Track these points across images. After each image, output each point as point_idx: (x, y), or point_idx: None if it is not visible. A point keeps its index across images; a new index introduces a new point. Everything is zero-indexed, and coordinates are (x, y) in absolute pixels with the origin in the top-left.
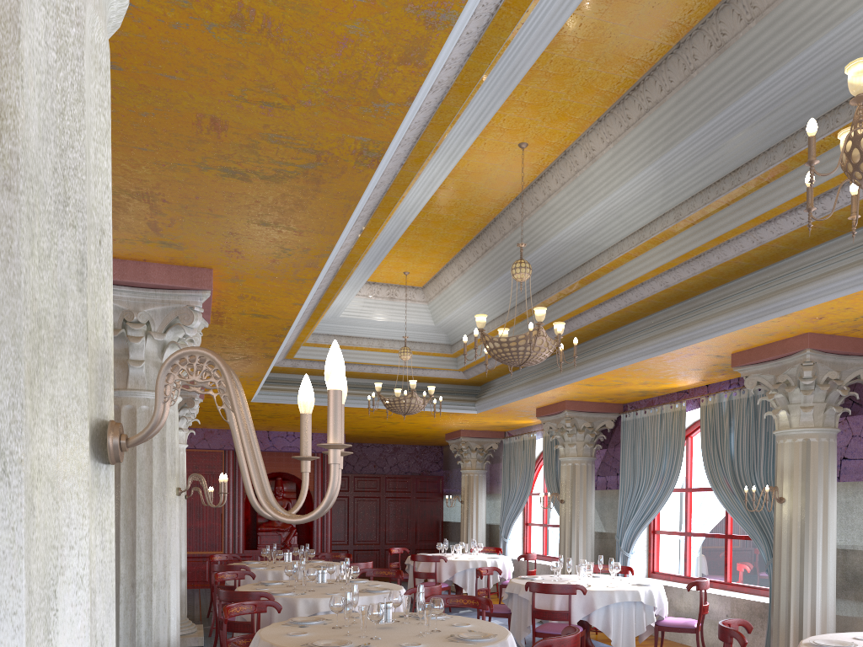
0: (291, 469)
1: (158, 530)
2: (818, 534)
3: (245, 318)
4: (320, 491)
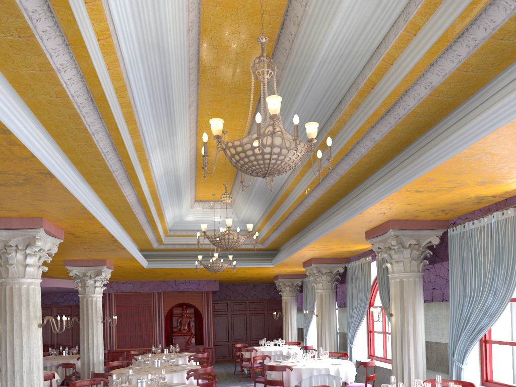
0: (189, 301)
1: (26, 345)
2: (410, 334)
3: (87, 234)
4: (206, 312)
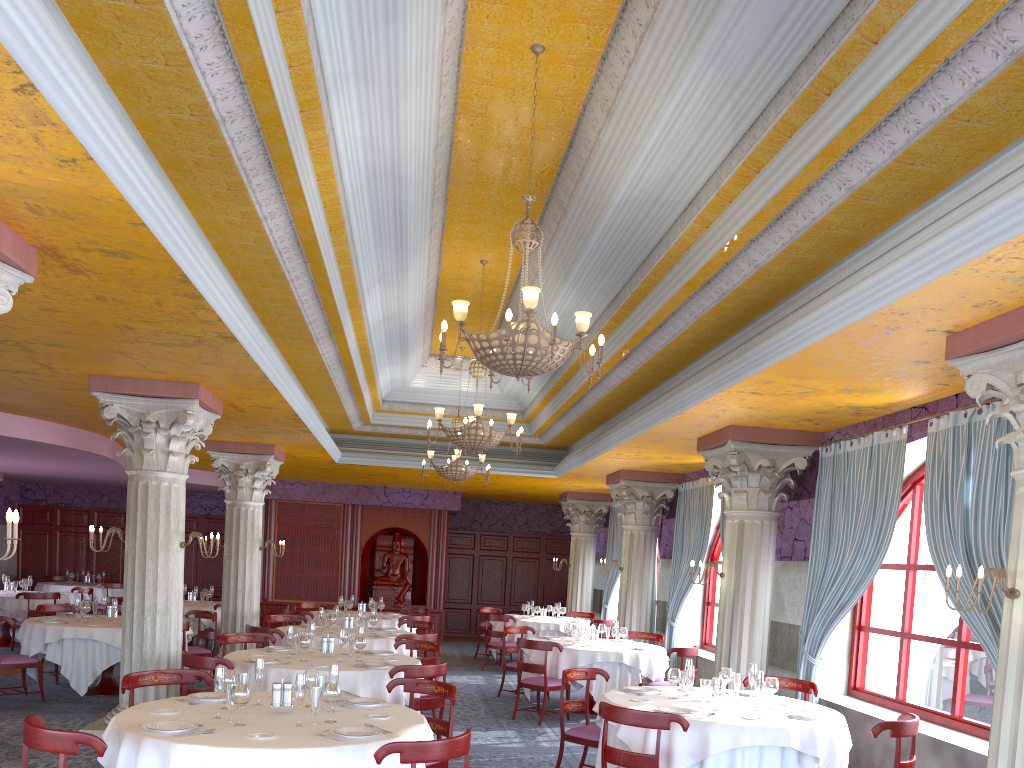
0: (407, 525)
1: (163, 572)
2: (746, 607)
3: (257, 409)
4: (435, 548)
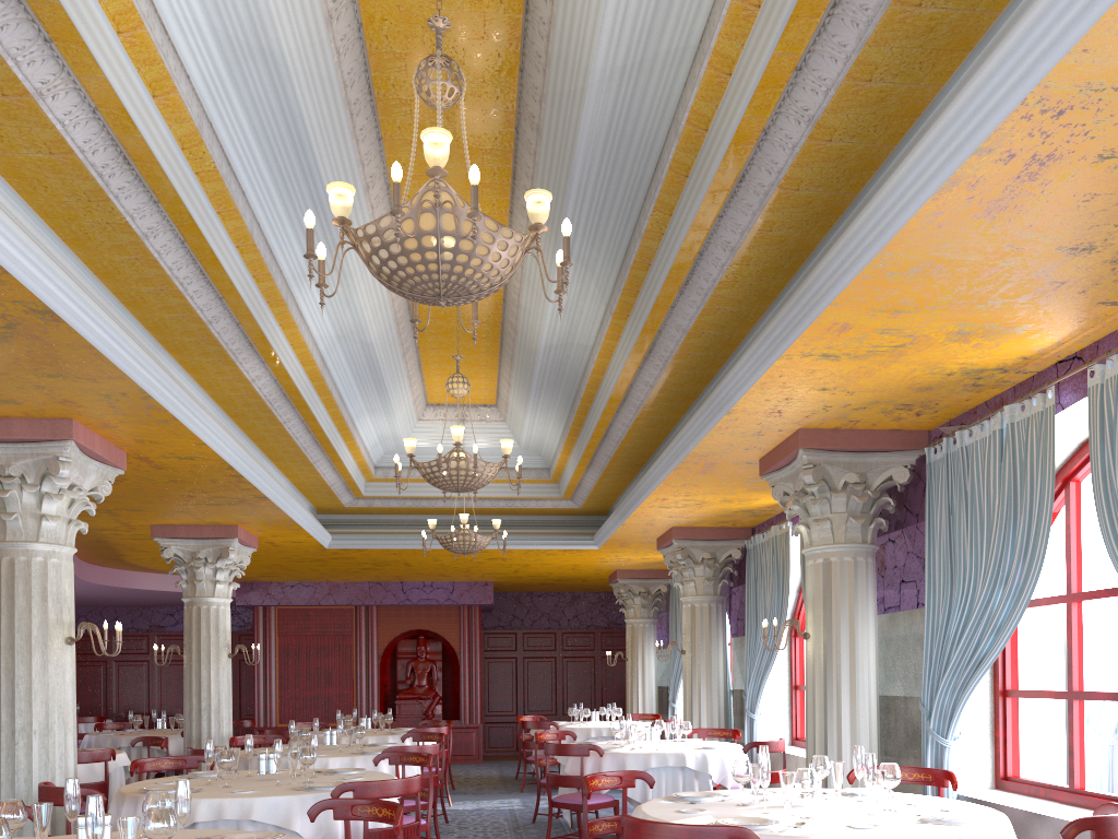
0: (432, 626)
1: (40, 678)
2: (844, 676)
3: (177, 461)
4: (467, 651)
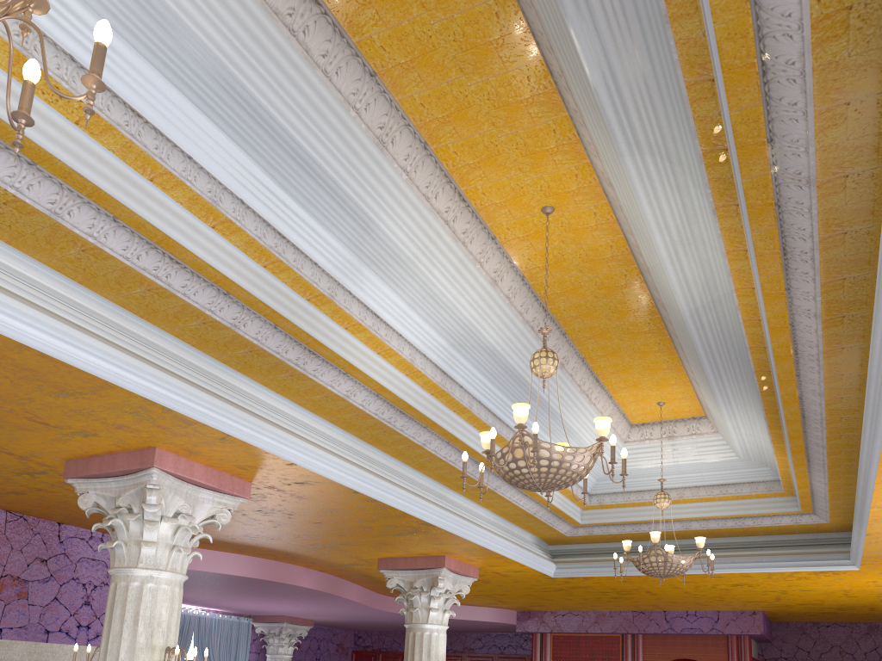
0: (698, 655)
1: None
2: None
3: (302, 488)
4: None
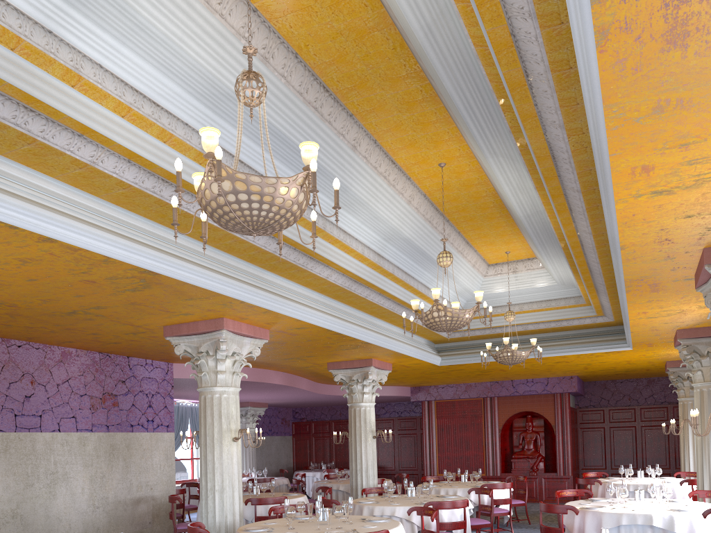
0: (534, 408)
1: (219, 461)
2: None
3: (298, 330)
4: (559, 425)
